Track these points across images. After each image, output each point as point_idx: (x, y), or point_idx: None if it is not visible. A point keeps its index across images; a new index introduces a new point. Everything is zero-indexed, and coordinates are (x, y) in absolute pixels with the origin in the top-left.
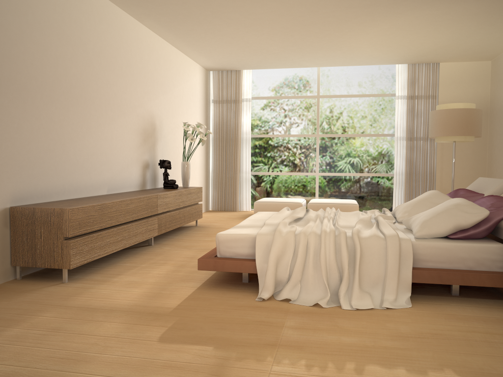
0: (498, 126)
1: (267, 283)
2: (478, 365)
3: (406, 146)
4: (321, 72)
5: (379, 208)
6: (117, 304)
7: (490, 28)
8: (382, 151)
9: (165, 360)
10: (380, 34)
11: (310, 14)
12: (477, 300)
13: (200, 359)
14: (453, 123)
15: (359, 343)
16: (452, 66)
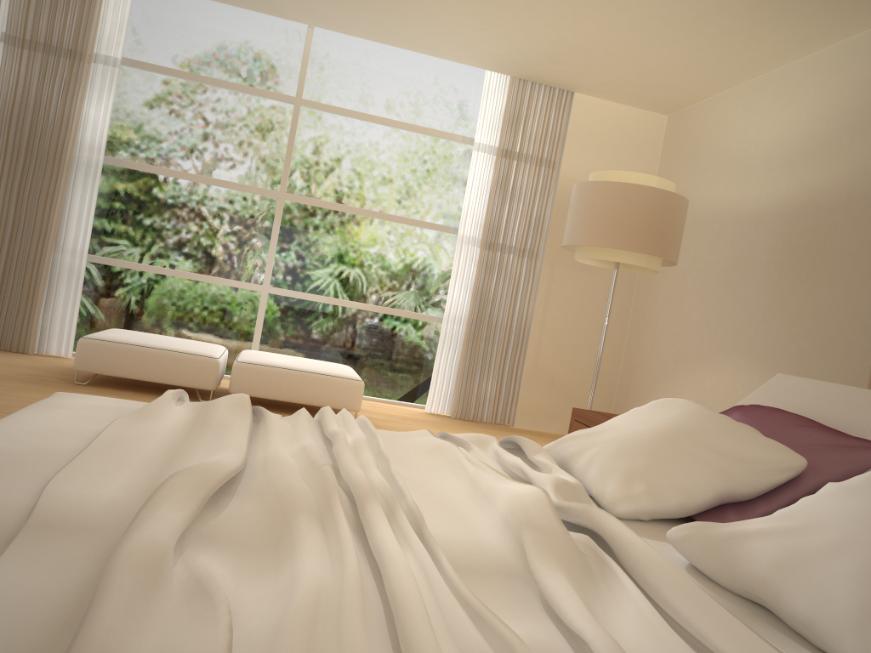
0: None
1: None
2: None
3: (480, 260)
4: (316, 46)
5: (397, 392)
6: None
7: (744, 14)
8: (425, 263)
9: None
10: None
11: None
12: None
13: None
14: (634, 220)
15: None
16: (596, 107)
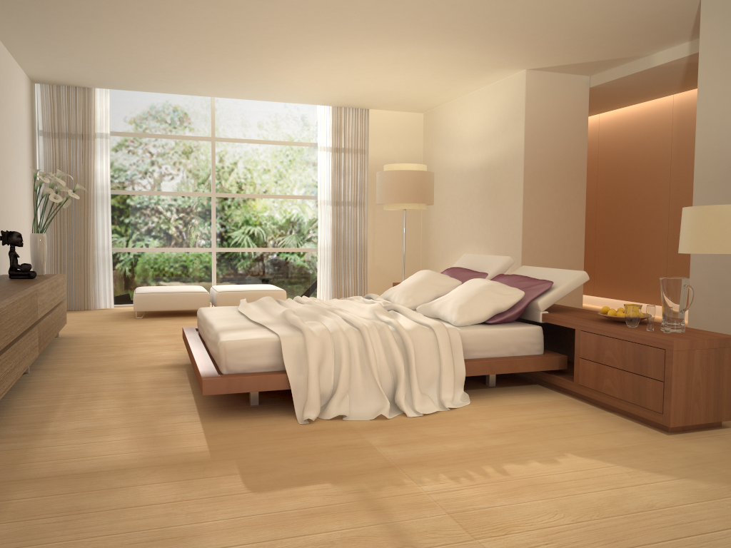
0: (436, 192)
1: (313, 400)
2: (584, 445)
3: (333, 213)
4: (217, 105)
5: (298, 295)
6: (114, 460)
7: (444, 79)
8: (301, 219)
9: (294, 509)
10: (325, 68)
11: (254, 31)
12: (515, 387)
13: (334, 499)
14: (408, 188)
15: (470, 447)
16: (383, 115)
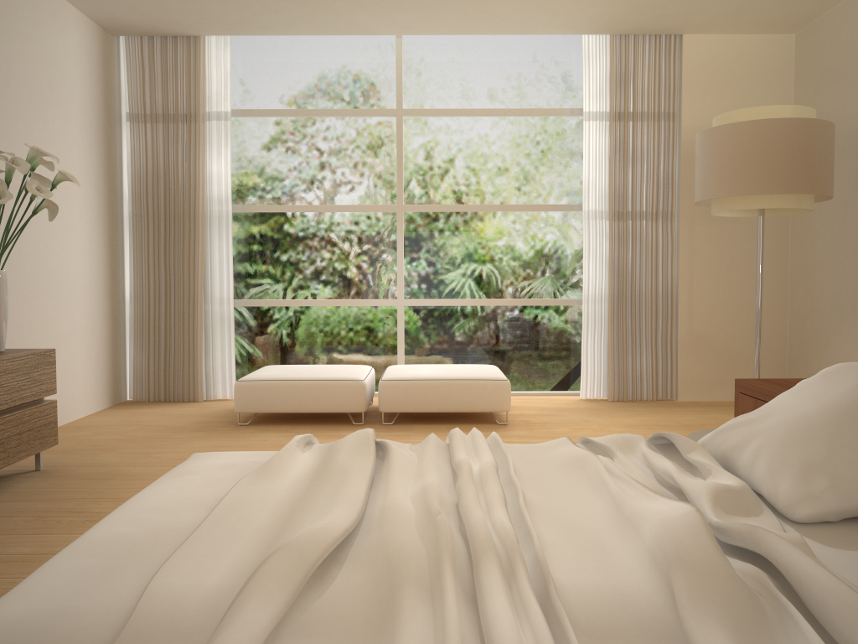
0: None
1: None
2: None
3: (610, 233)
4: (407, 54)
5: (548, 382)
6: None
7: None
8: (554, 247)
9: None
10: None
11: None
12: None
13: None
14: (772, 159)
15: None
16: (710, 44)
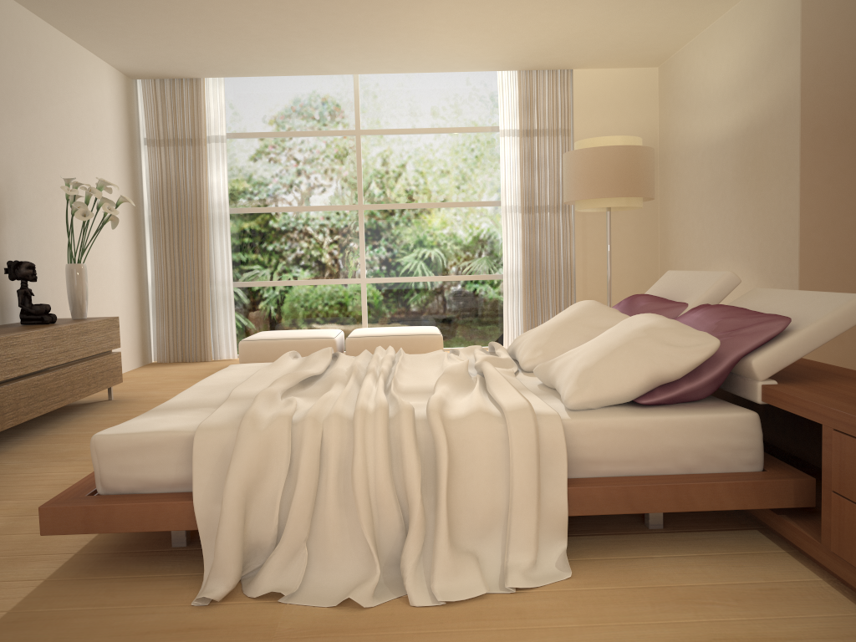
0: (676, 183)
1: (222, 558)
2: None
3: (522, 223)
4: (362, 86)
5: (480, 340)
6: None
7: None
8: (481, 234)
9: None
10: (468, 1)
11: None
12: (702, 536)
13: None
14: (607, 174)
15: None
16: (594, 76)
